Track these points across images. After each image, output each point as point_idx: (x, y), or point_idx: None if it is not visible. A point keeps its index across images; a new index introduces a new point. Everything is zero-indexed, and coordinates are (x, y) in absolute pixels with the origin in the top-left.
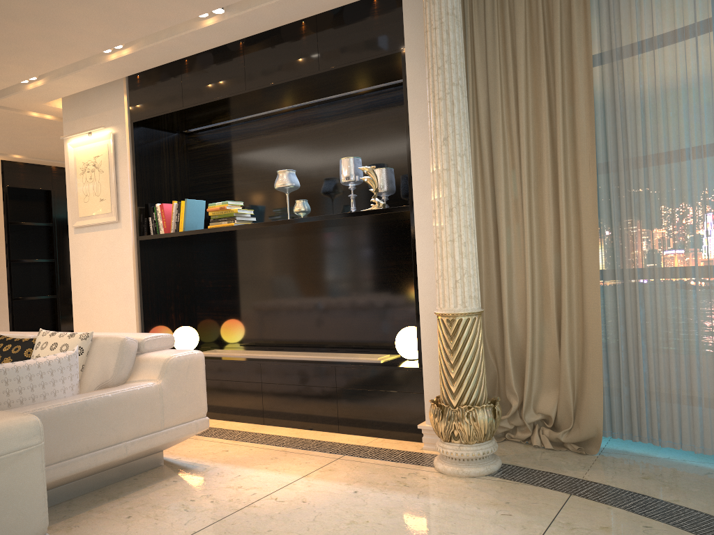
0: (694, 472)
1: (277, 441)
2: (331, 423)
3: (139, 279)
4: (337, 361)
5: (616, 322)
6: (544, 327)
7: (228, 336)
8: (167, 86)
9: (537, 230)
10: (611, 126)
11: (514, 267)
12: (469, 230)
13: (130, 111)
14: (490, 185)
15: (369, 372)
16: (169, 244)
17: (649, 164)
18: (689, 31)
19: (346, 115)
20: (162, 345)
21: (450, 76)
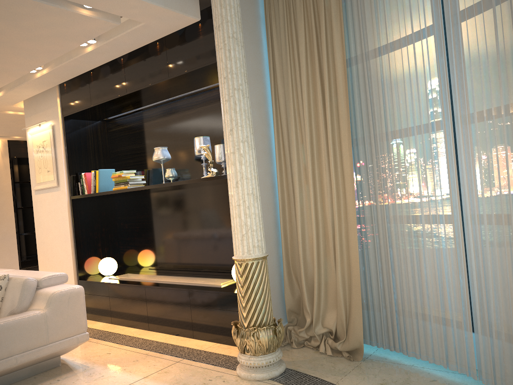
0: (423, 379)
1: (148, 345)
2: (188, 331)
3: (72, 226)
4: (194, 285)
5: (375, 259)
6: (327, 262)
7: (138, 263)
8: (81, 91)
9: (320, 190)
10: (365, 110)
11: (306, 217)
12: (252, 196)
13: (61, 109)
14: (289, 156)
15: (210, 295)
16: (96, 199)
17: (389, 140)
18: (409, 37)
19: (202, 104)
20: (57, 281)
21: (233, 83)
